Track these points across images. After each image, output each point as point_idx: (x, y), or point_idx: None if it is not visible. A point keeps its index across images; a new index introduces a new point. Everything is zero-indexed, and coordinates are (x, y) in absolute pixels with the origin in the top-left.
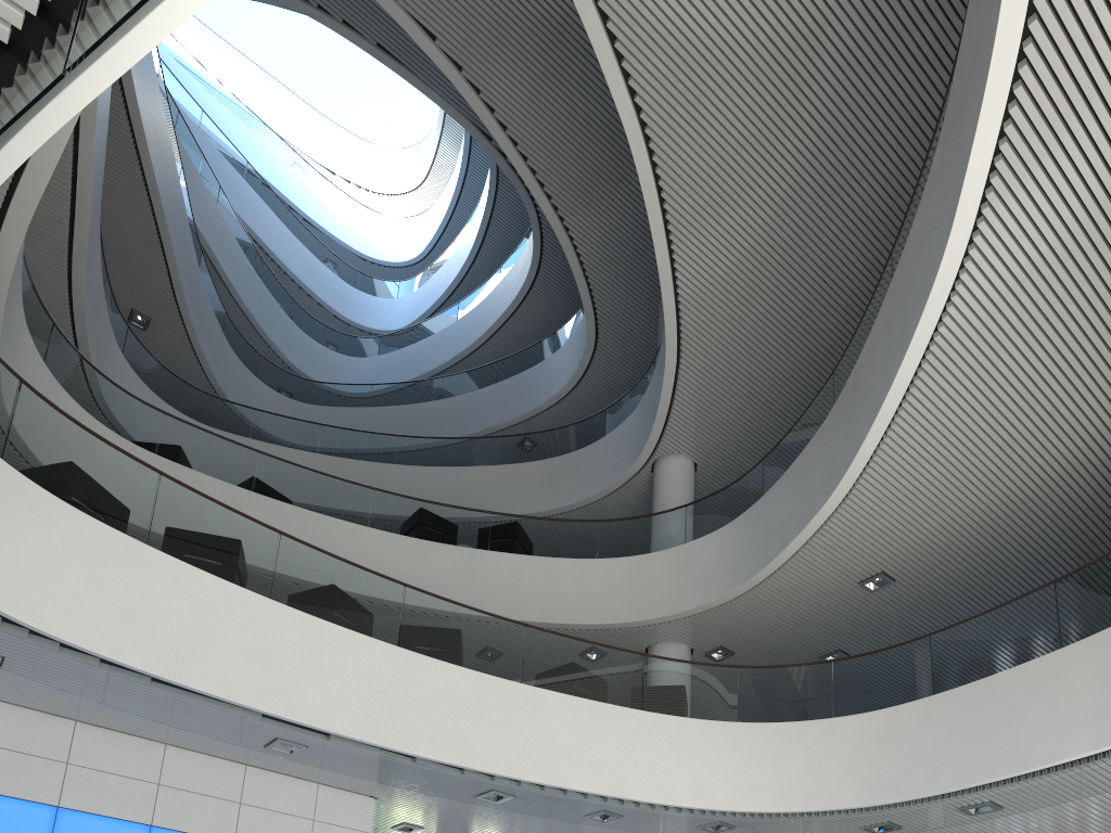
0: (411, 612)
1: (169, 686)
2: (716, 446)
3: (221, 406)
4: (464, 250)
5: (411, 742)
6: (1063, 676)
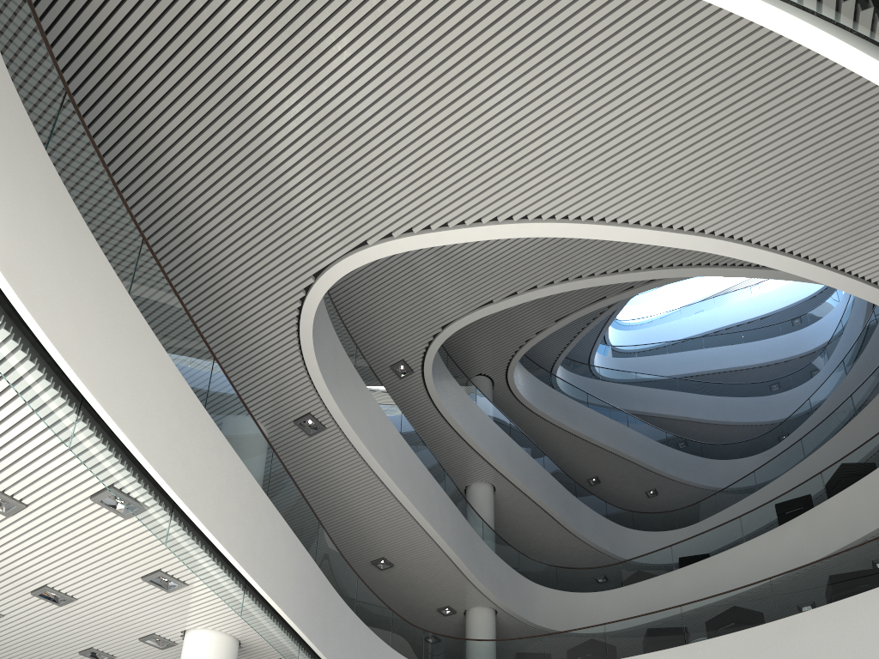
0: (688, 618)
1: None
2: None
3: (697, 506)
4: None
5: None
6: None
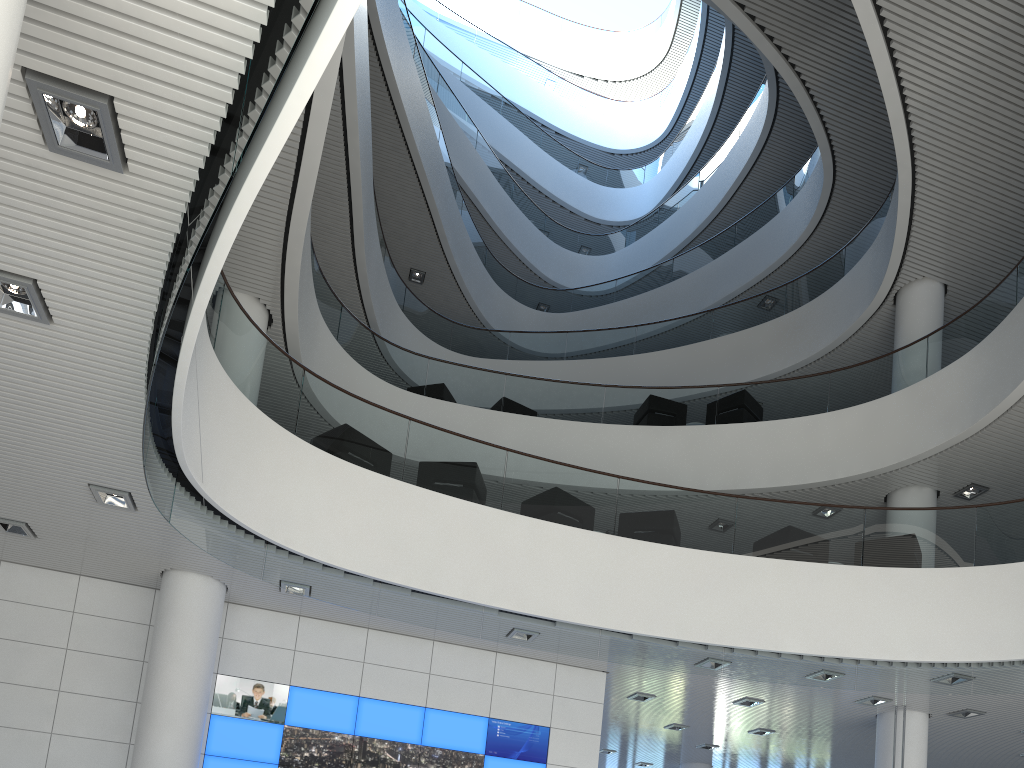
0: (625, 501)
1: (425, 594)
2: (969, 259)
3: (483, 336)
4: (705, 114)
5: (626, 621)
6: None
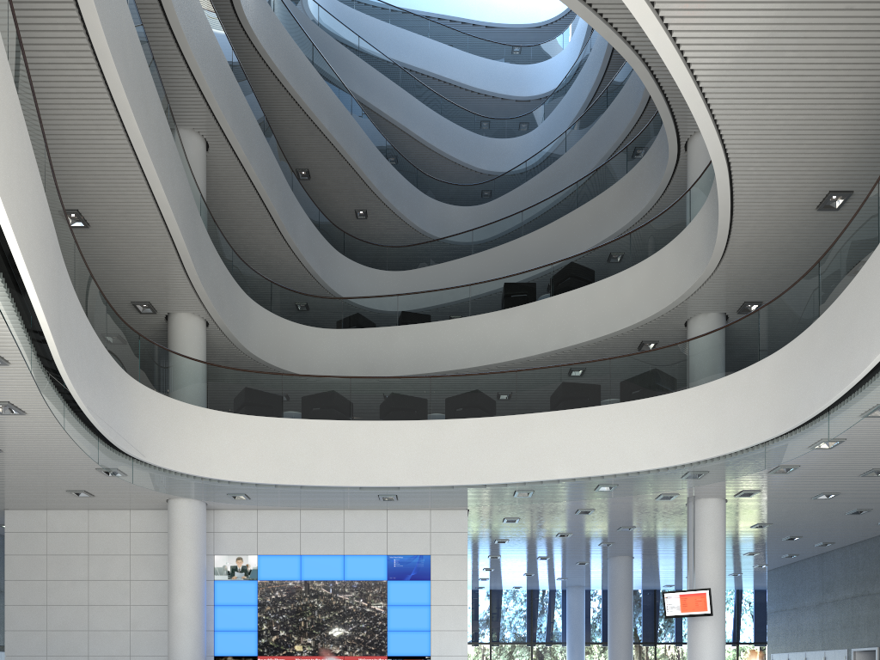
0: (436, 393)
1: (308, 486)
2: None
3: (411, 251)
4: None
5: (443, 478)
6: (872, 281)
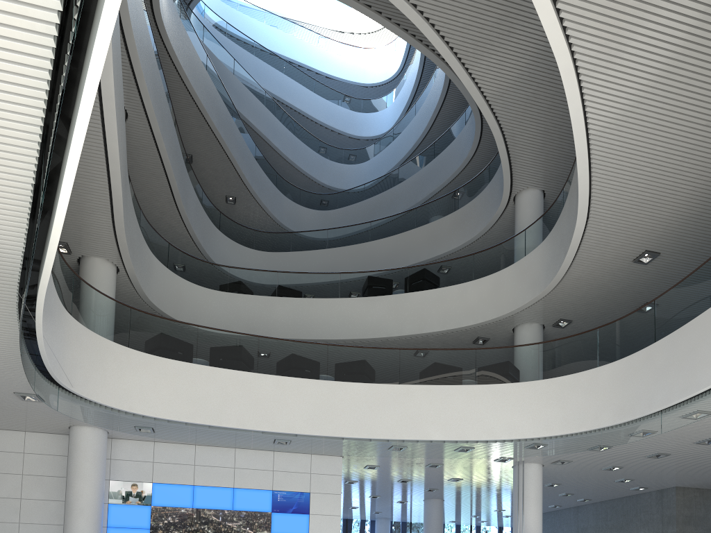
0: (332, 359)
1: (216, 427)
2: (552, 175)
3: (274, 237)
4: (417, 61)
5: (337, 430)
6: None
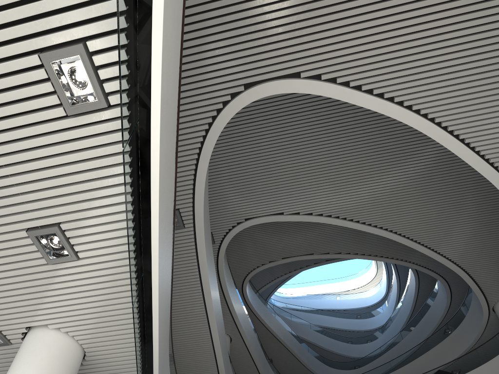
0: None
1: None
2: None
3: None
4: (395, 282)
5: None
6: None
